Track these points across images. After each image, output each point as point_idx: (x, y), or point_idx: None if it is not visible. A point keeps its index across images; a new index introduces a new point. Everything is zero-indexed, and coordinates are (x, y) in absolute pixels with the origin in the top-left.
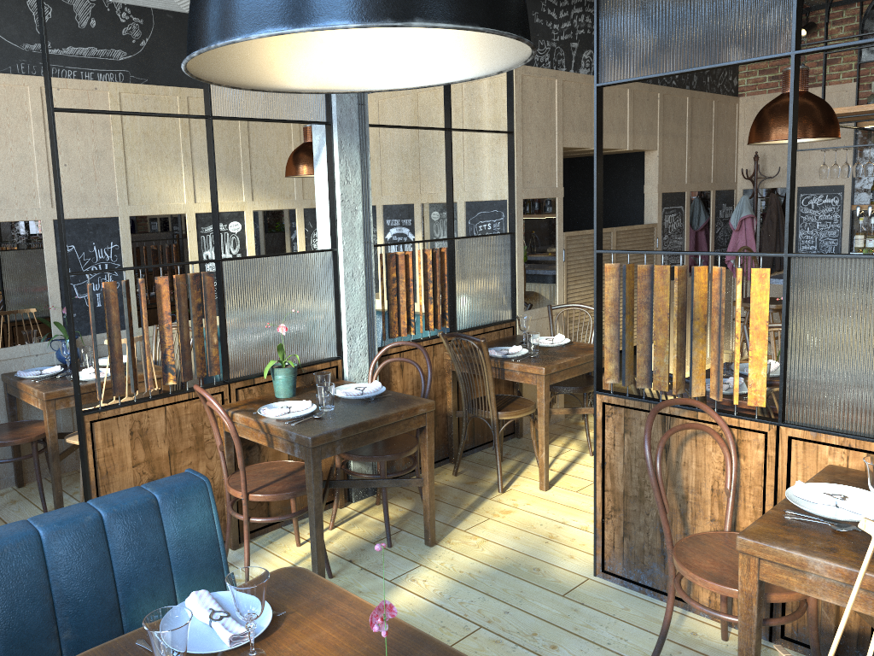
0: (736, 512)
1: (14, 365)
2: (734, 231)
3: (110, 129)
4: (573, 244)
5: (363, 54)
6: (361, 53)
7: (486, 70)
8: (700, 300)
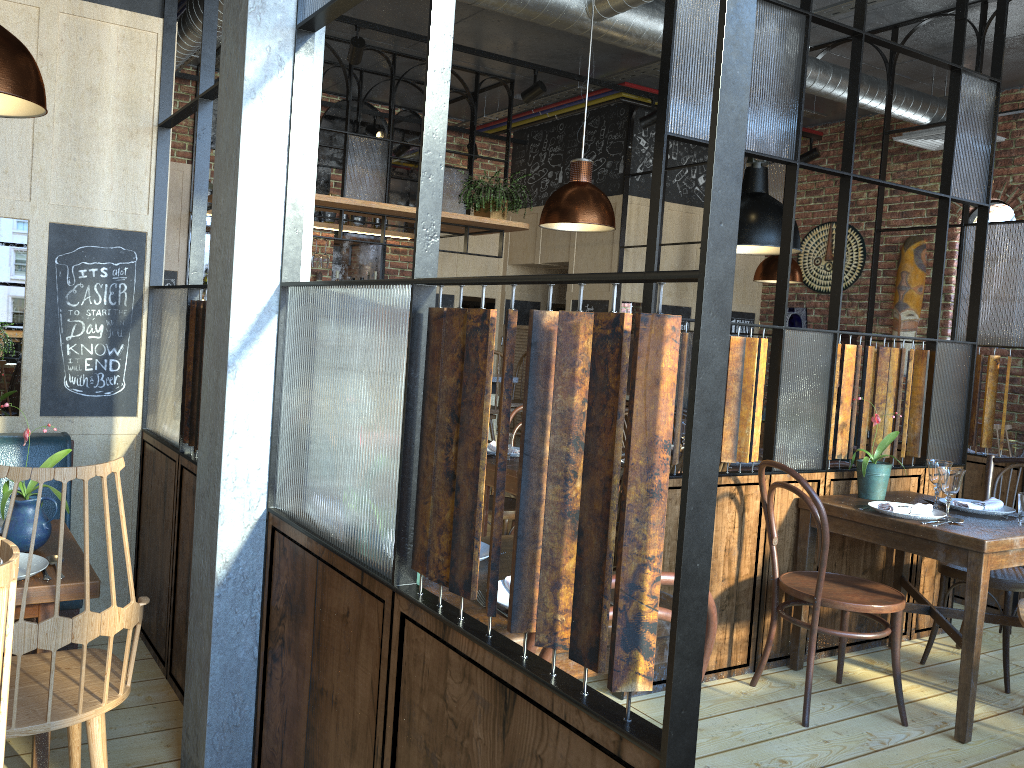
0: (739, 564)
1: None
2: None
3: None
4: None
5: None
6: None
7: None
8: None
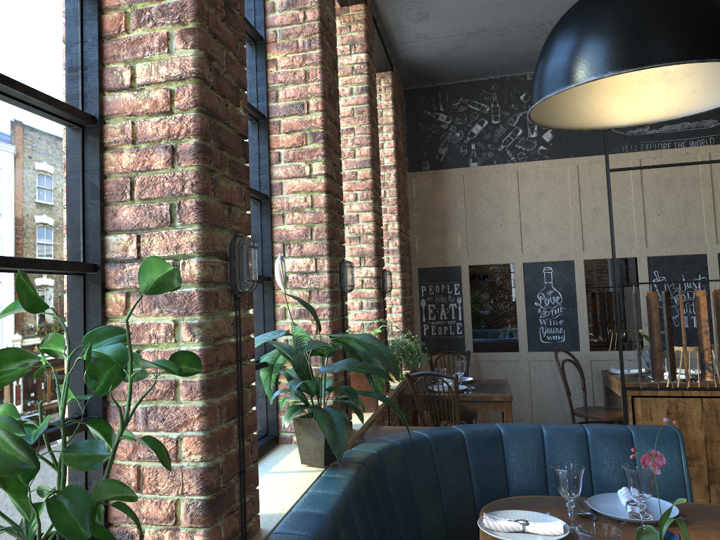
0: None
1: (611, 365)
2: None
3: (699, 183)
4: None
5: (692, 89)
6: (691, 89)
7: None
8: None
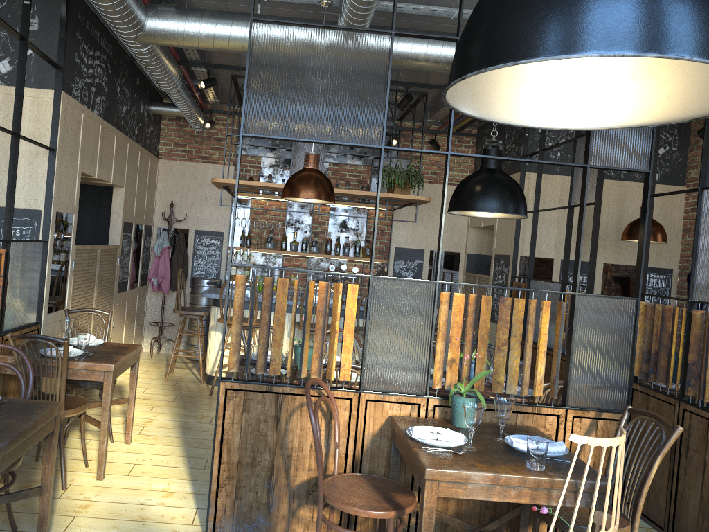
0: (327, 460)
1: None
2: (156, 257)
3: None
4: (79, 256)
5: (467, 81)
6: (466, 80)
7: (549, 124)
8: (310, 305)
